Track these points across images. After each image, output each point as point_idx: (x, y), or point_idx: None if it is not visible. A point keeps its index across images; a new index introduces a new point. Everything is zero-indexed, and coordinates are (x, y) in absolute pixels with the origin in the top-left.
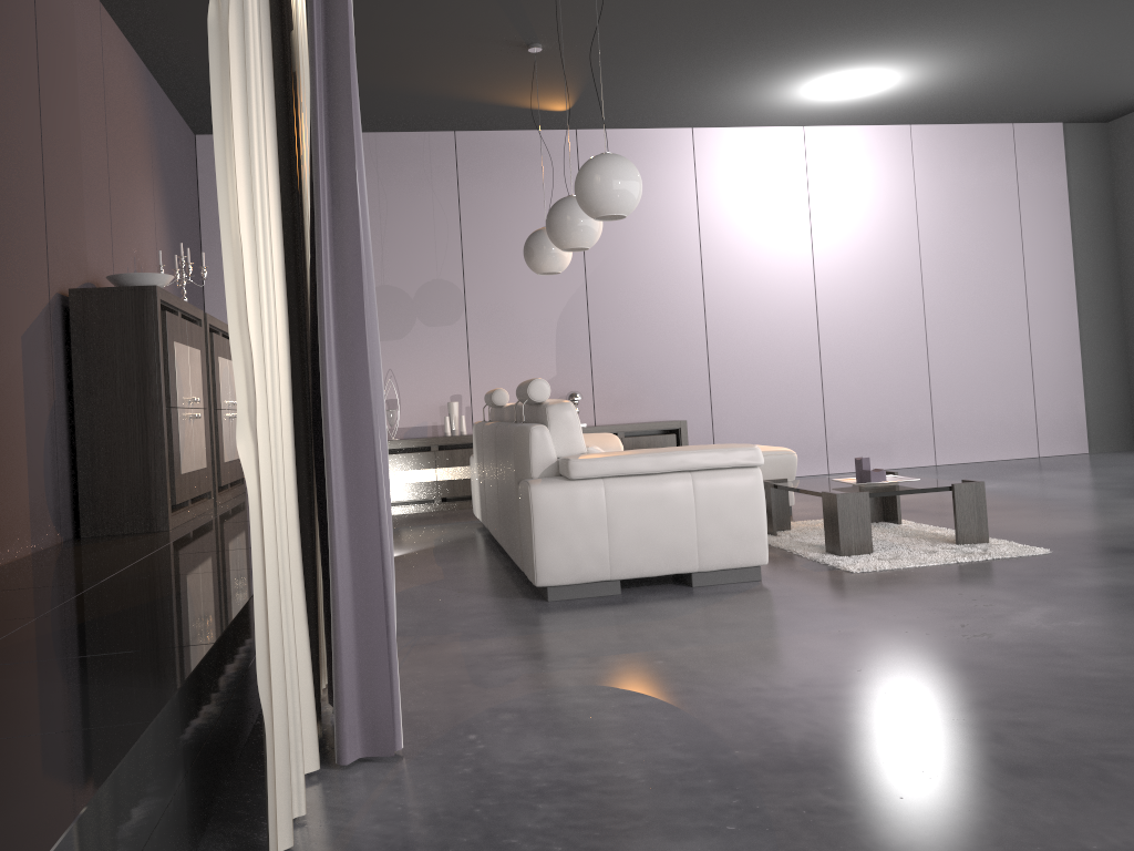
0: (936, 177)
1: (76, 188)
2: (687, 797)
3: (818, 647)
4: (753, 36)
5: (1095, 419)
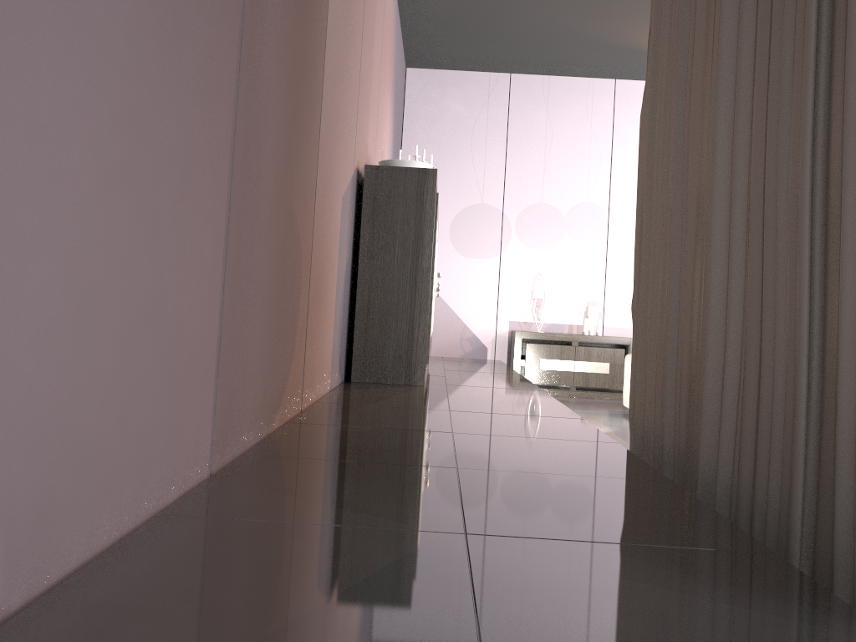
0: None
1: (369, 83)
2: None
3: None
4: None
5: None
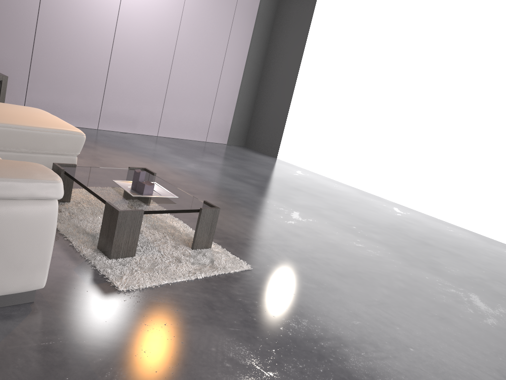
0: None
1: None
2: None
3: None
4: None
5: (234, 129)
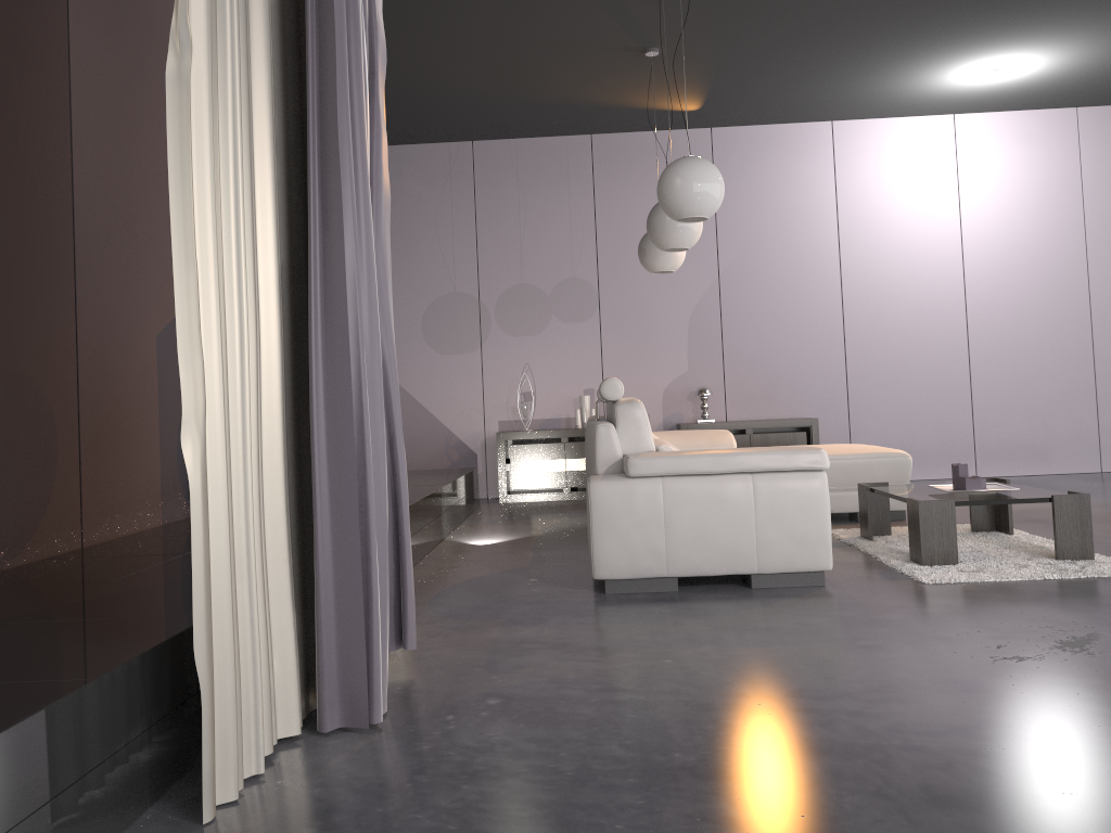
0: (1106, 163)
1: None
2: (599, 793)
3: (832, 658)
4: (876, 26)
5: None
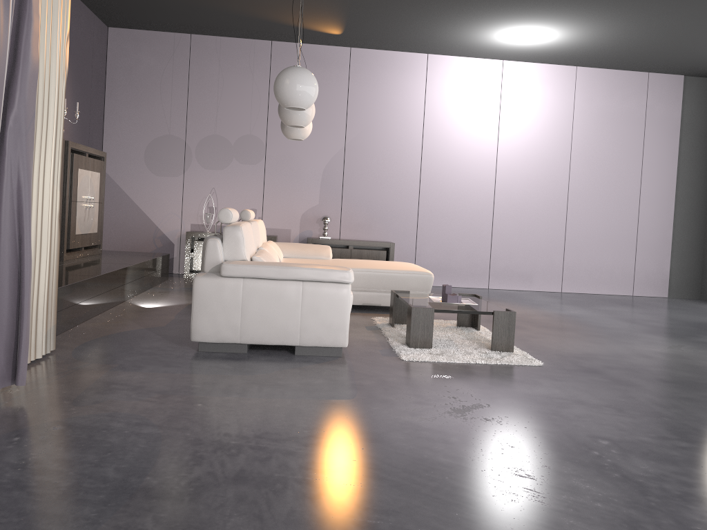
0: (589, 103)
1: None
2: (71, 505)
3: (306, 410)
4: None
5: (676, 276)
